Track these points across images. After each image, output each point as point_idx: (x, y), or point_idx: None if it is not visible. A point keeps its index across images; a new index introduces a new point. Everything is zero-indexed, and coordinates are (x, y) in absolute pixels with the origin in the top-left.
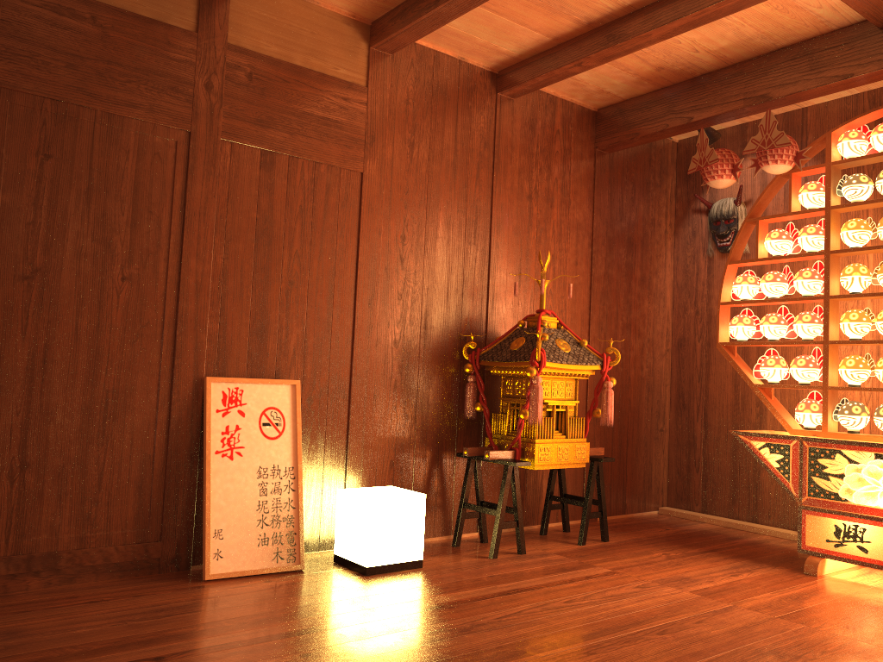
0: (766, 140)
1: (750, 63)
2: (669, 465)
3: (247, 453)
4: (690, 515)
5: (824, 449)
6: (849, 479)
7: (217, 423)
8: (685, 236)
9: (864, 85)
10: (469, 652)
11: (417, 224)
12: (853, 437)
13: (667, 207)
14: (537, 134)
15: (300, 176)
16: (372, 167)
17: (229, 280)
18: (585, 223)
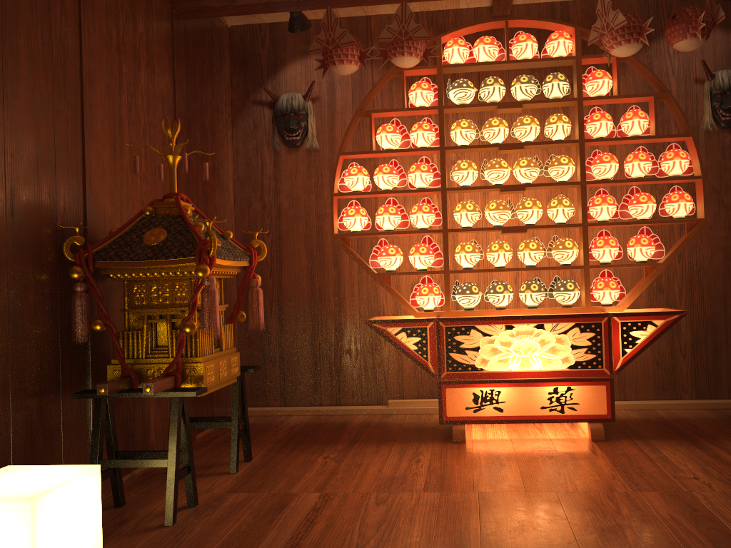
0: (403, 31)
1: None
2: (240, 364)
3: None
4: (275, 411)
5: (460, 327)
6: (484, 351)
7: None
8: (246, 128)
9: (428, 5)
10: None
11: None
12: (474, 313)
13: (226, 95)
14: None
15: None
16: None
17: None
18: (169, 97)
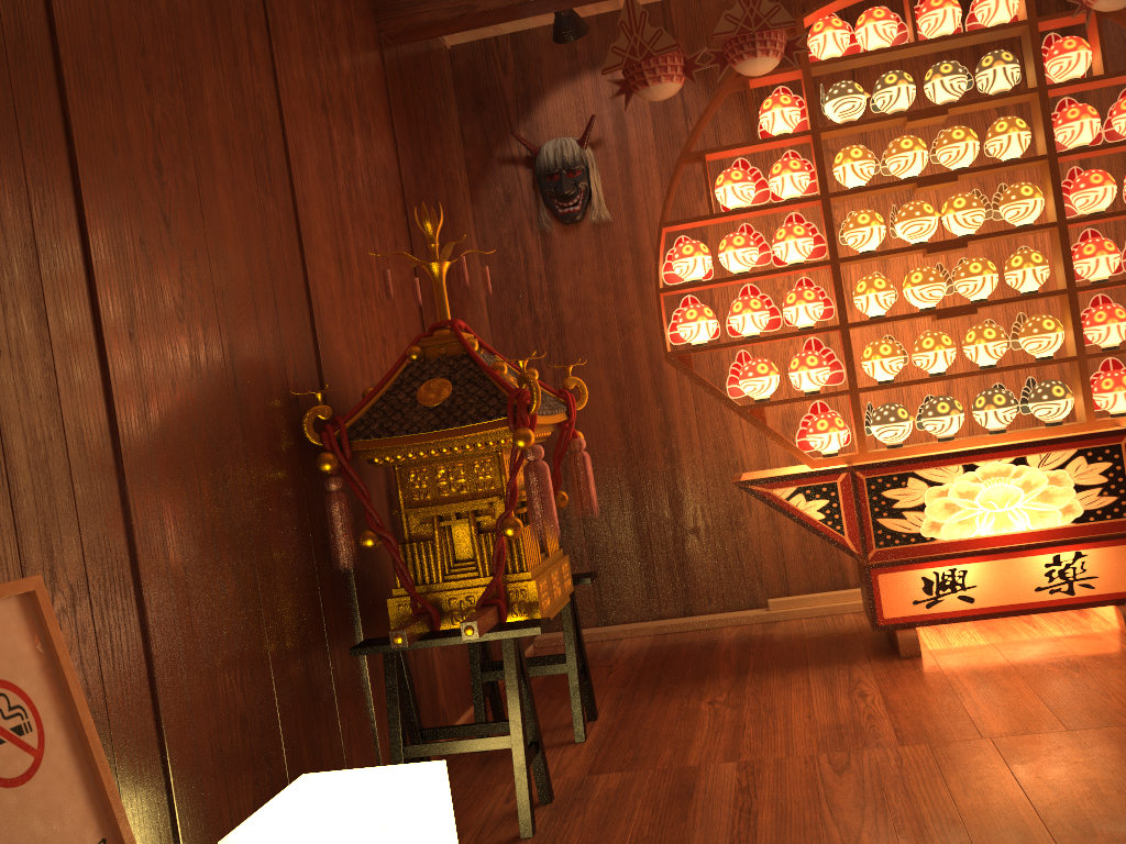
0: (752, 17)
1: None
2: None
3: None
4: (594, 635)
5: (890, 476)
6: (933, 509)
7: None
8: (493, 203)
9: None
10: None
11: (177, 136)
12: (905, 452)
13: (459, 155)
14: None
15: None
16: None
17: None
18: (393, 170)
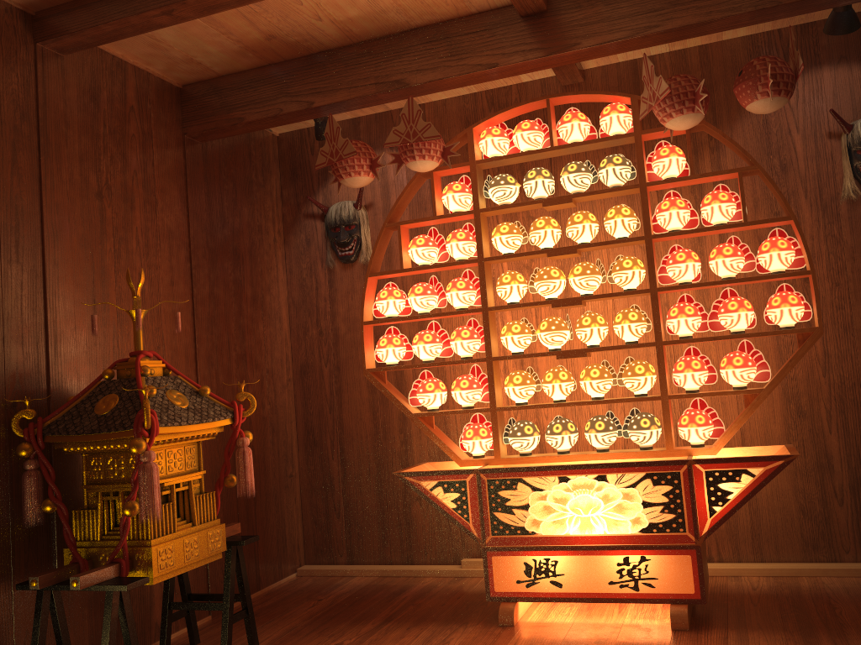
0: (411, 132)
1: (379, 42)
2: (303, 514)
3: None
4: (337, 571)
5: (505, 479)
6: (535, 509)
7: None
8: (299, 245)
9: (483, 84)
10: None
11: None
12: (528, 460)
13: (274, 211)
14: (103, 108)
15: None
16: None
17: None
18: (180, 231)
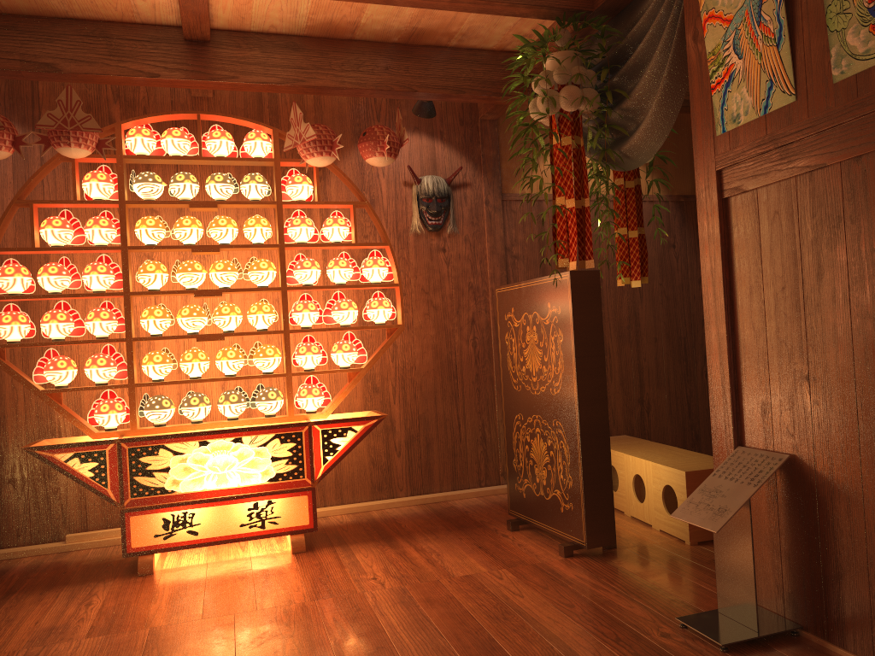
0: (69, 120)
1: (28, 20)
2: None
3: None
4: None
5: (147, 447)
6: (176, 471)
7: None
8: None
9: None
10: None
11: None
12: (165, 430)
13: None
14: None
15: None
16: None
17: None
18: None
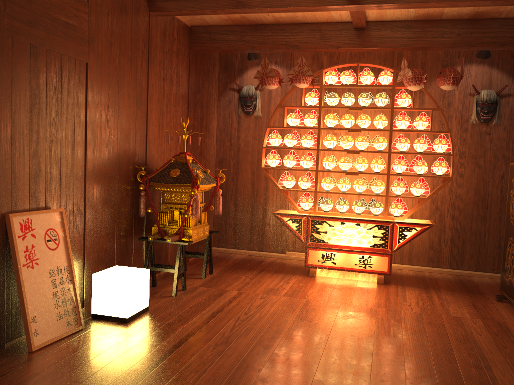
0: (300, 71)
1: (289, 26)
2: (214, 225)
3: (41, 262)
4: (229, 251)
5: (318, 220)
6: (329, 233)
7: (20, 245)
8: (224, 102)
9: None
10: (246, 353)
11: (114, 97)
12: (327, 214)
13: (215, 85)
14: (167, 39)
15: (54, 64)
16: (92, 59)
17: (16, 142)
18: (185, 95)
